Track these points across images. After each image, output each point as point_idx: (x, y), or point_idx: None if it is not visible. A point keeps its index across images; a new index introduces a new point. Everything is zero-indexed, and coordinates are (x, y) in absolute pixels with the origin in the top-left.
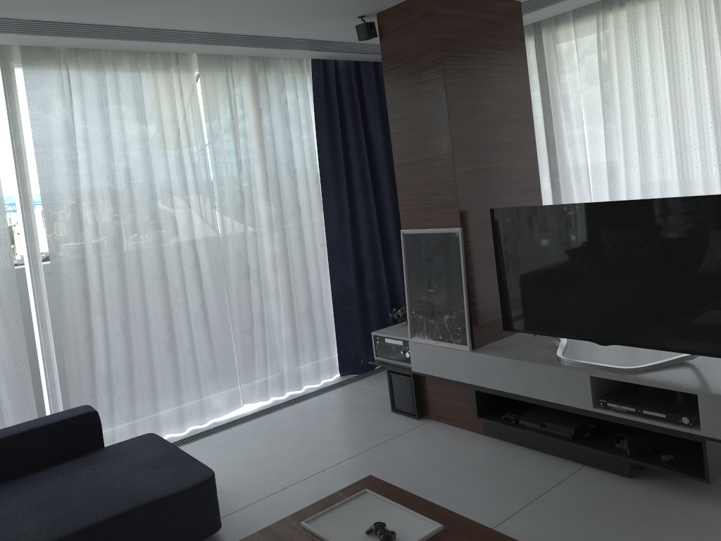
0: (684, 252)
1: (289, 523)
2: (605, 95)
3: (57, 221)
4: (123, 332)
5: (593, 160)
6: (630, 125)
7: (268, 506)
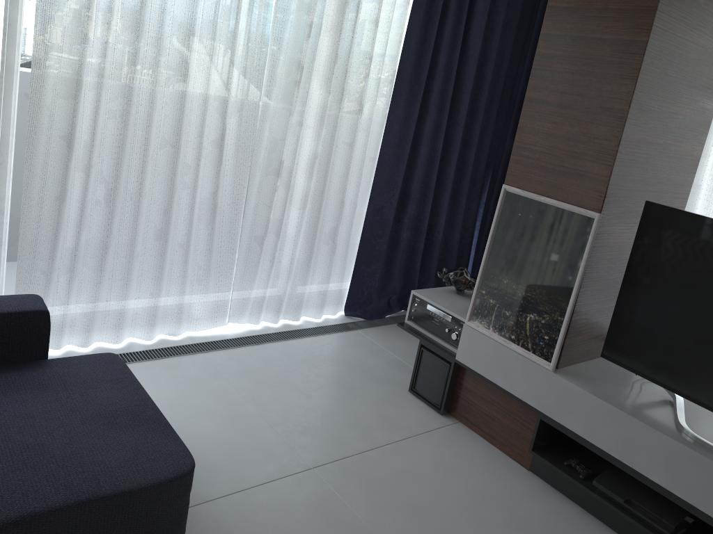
0: None
1: None
2: None
3: (52, 30)
4: (106, 202)
5: None
6: None
7: (249, 508)
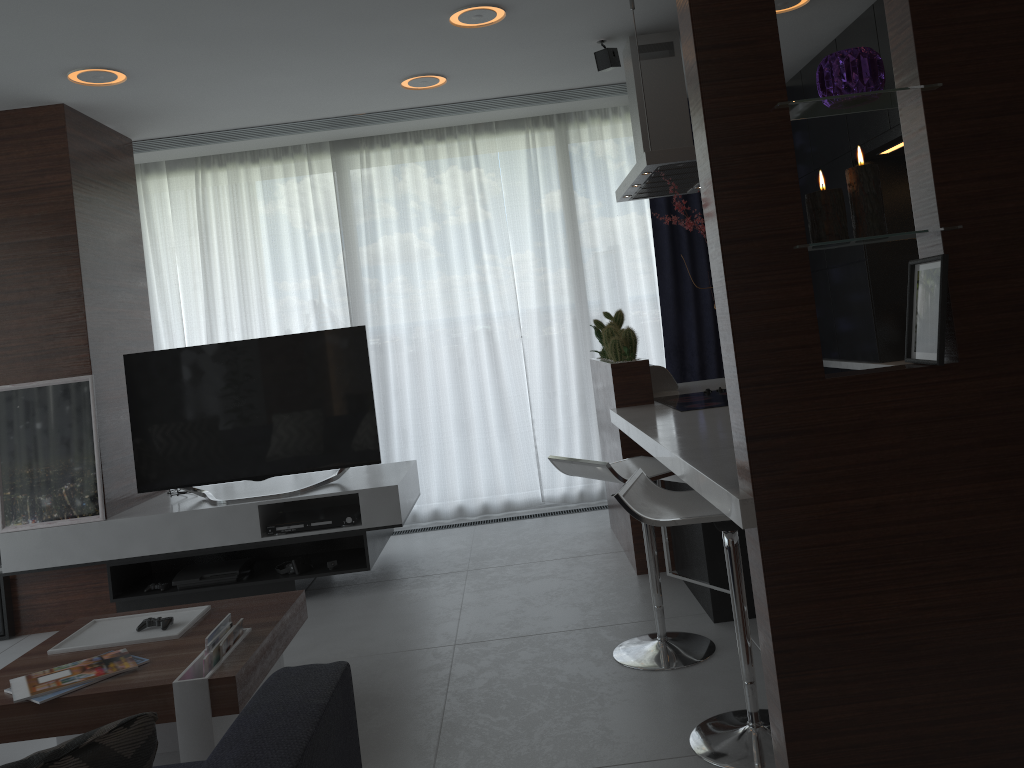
0: (335, 377)
1: (29, 659)
2: (206, 253)
3: None
4: None
5: (191, 322)
6: (231, 286)
7: None
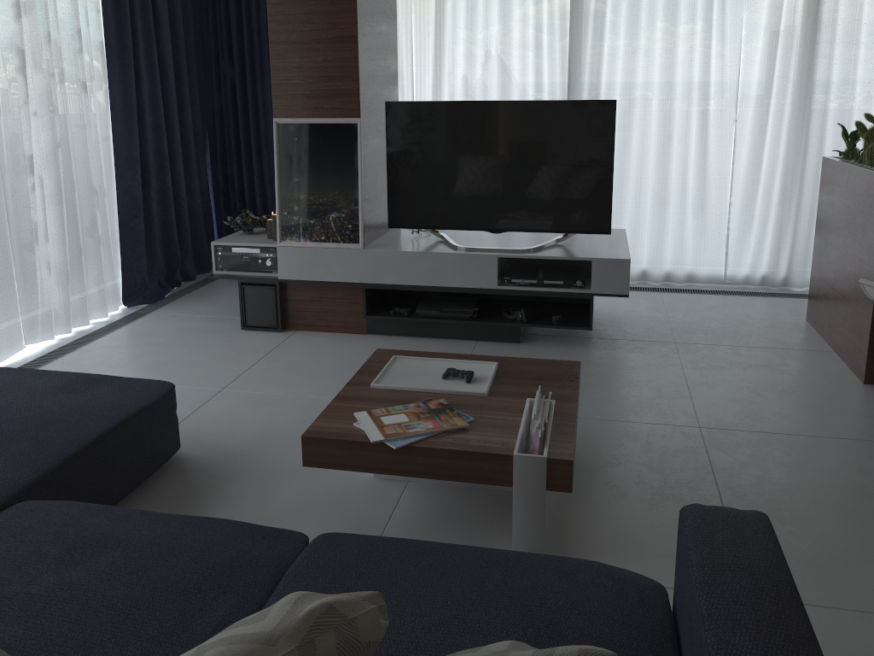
0: (579, 148)
1: (356, 389)
2: (441, 4)
3: None
4: None
5: (420, 69)
6: (459, 39)
7: (203, 422)
